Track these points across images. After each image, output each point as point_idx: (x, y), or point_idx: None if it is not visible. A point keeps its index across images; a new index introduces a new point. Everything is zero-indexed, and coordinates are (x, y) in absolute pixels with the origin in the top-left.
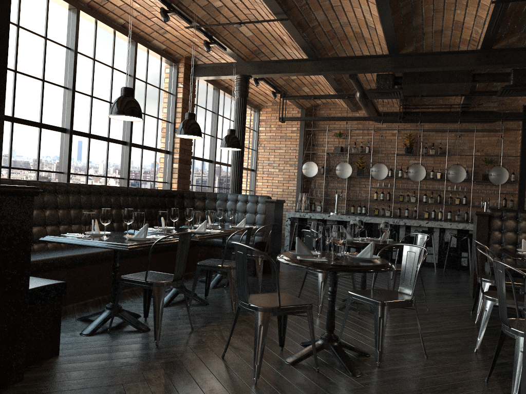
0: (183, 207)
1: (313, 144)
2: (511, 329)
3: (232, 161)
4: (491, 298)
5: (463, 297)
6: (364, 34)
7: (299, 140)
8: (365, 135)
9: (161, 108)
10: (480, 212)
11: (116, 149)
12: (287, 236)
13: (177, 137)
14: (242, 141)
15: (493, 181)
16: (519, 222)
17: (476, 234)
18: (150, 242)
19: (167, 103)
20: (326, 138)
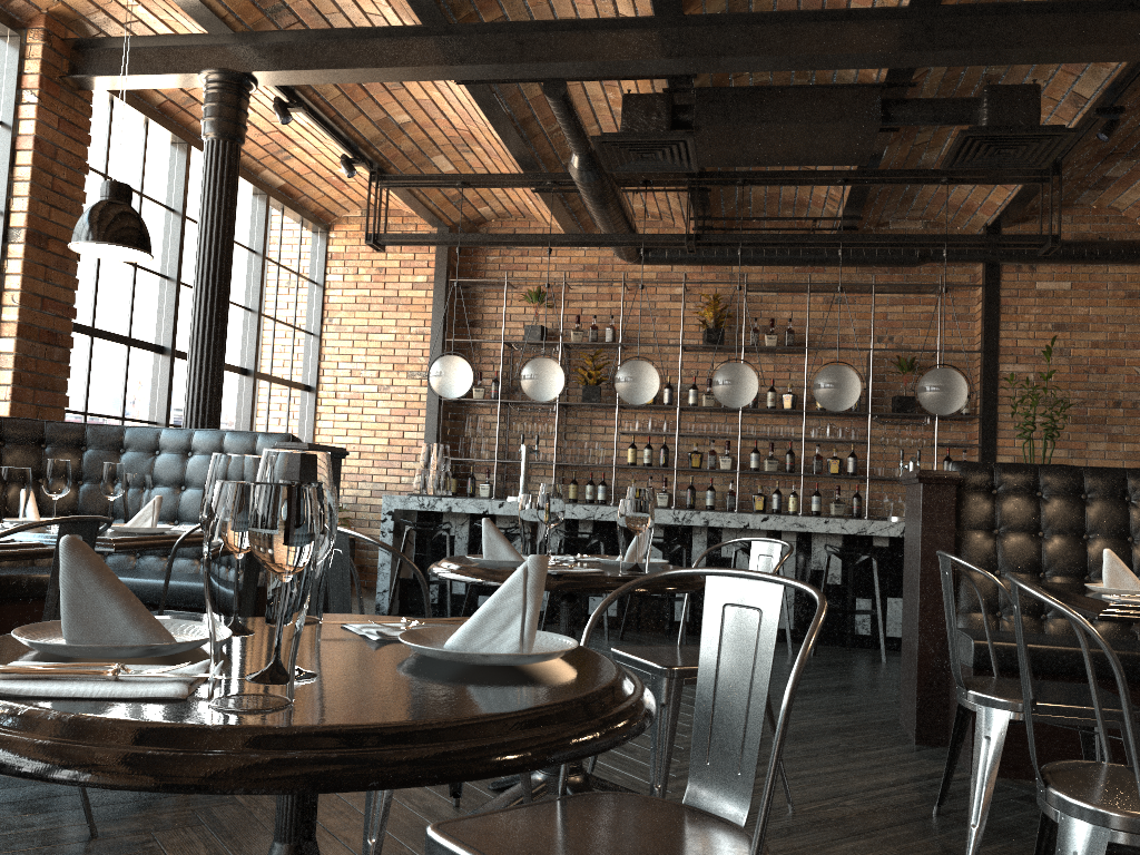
0: None
1: (472, 321)
2: None
3: (190, 332)
4: (1097, 810)
5: (888, 744)
6: None
7: (434, 309)
8: (604, 299)
9: None
10: (932, 473)
11: None
12: (384, 564)
13: (15, 257)
14: (223, 273)
15: (930, 405)
16: (1043, 503)
17: (922, 540)
18: None
19: None
20: (505, 303)
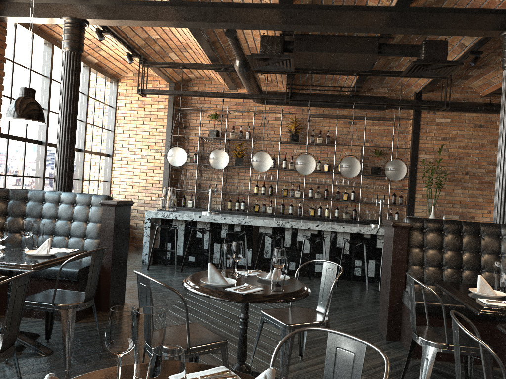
0: None
1: (184, 126)
2: None
3: (58, 143)
4: None
5: (375, 340)
6: None
7: (167, 121)
8: (245, 118)
9: None
10: (398, 223)
11: None
12: (146, 242)
13: None
14: (73, 115)
15: (390, 176)
16: (444, 237)
17: (392, 253)
18: None
19: None
20: (200, 119)
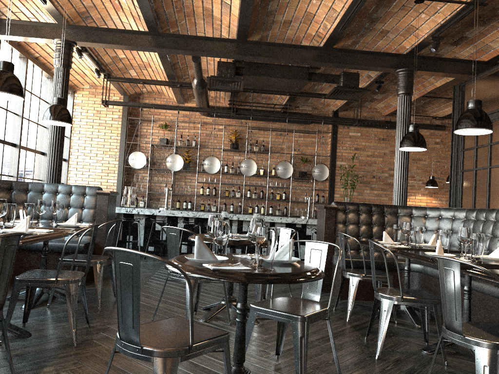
0: None
1: (136, 134)
2: (467, 339)
3: (49, 144)
4: (391, 296)
5: None
6: (215, 12)
7: (121, 129)
8: (191, 129)
9: None
10: (328, 205)
11: None
12: None
13: None
14: None
15: (316, 177)
16: (360, 215)
17: (325, 227)
18: None
19: None
20: (152, 128)
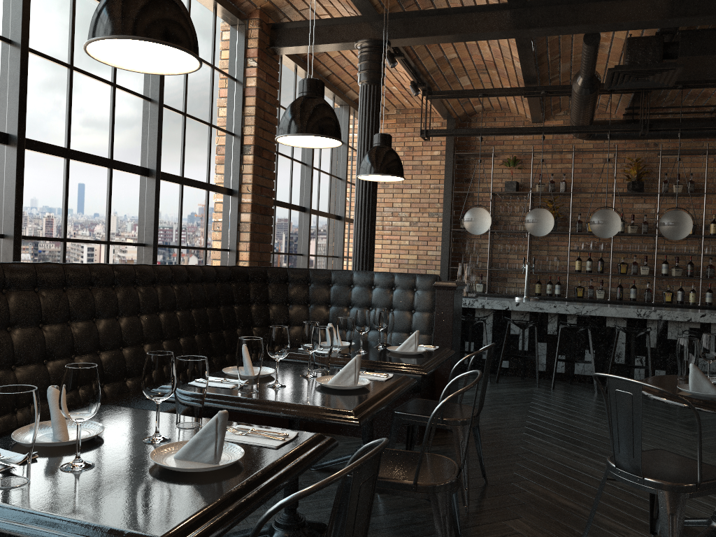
0: (267, 299)
1: (467, 179)
2: None
3: (355, 207)
4: None
5: None
6: None
7: (445, 173)
8: (556, 163)
9: (217, 106)
10: None
11: (129, 184)
12: None
13: (247, 163)
14: None
15: None
16: None
17: None
18: (240, 489)
19: (227, 98)
20: (492, 168)
